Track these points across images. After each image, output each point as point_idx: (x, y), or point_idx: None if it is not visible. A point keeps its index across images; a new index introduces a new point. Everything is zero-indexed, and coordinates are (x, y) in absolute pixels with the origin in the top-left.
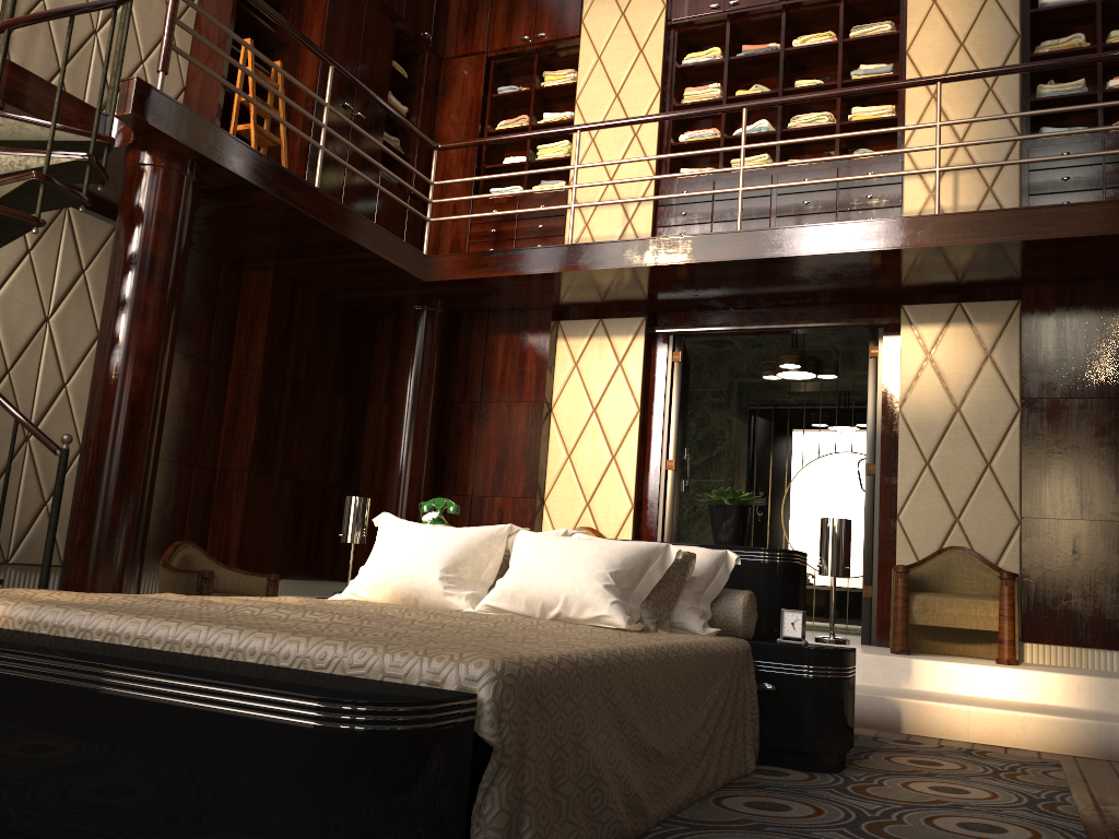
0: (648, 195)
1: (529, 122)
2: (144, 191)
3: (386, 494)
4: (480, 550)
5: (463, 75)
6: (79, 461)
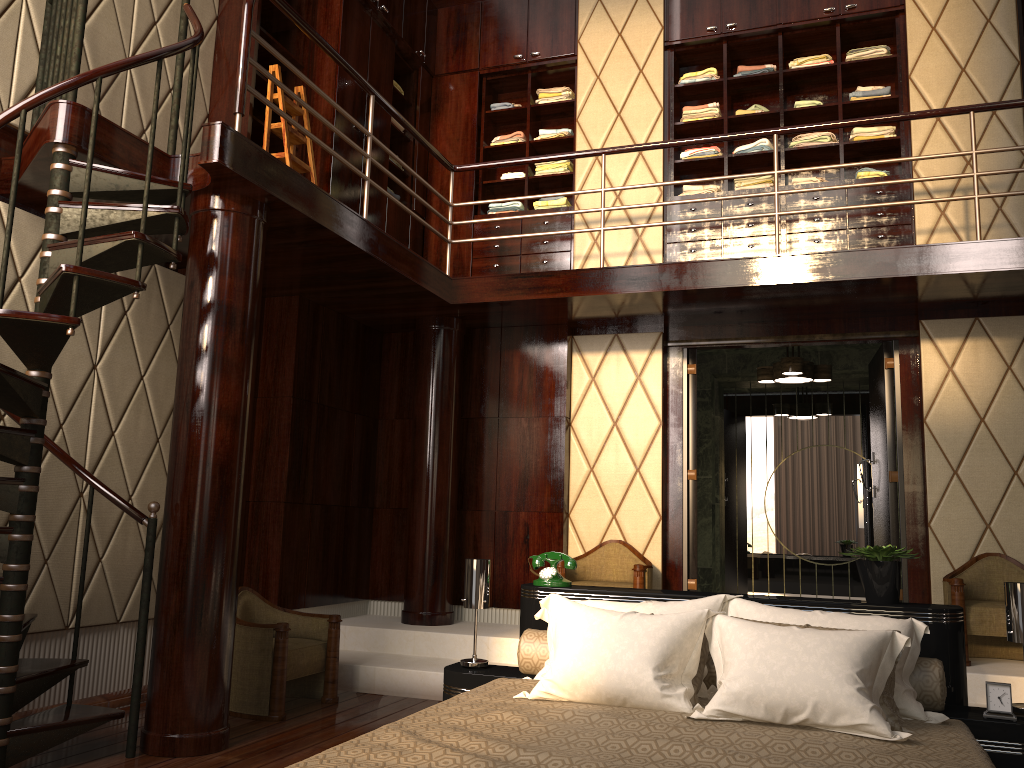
0: (657, 212)
1: (526, 139)
2: (219, 238)
3: (414, 515)
4: (684, 641)
5: (456, 92)
6: (165, 528)
